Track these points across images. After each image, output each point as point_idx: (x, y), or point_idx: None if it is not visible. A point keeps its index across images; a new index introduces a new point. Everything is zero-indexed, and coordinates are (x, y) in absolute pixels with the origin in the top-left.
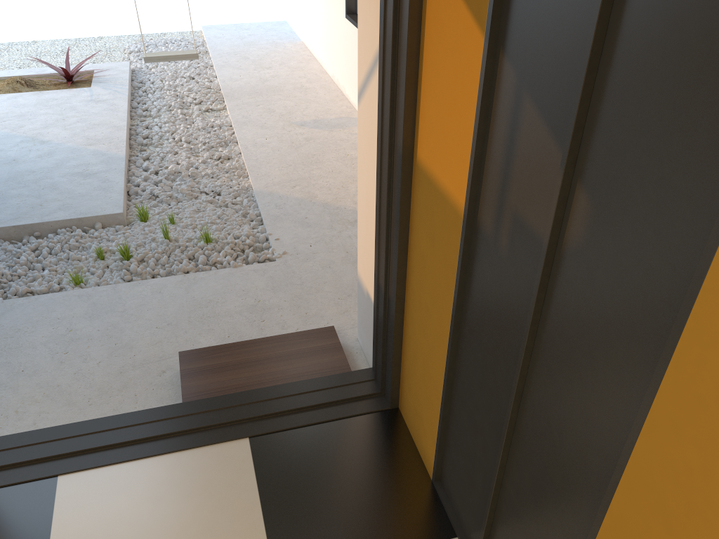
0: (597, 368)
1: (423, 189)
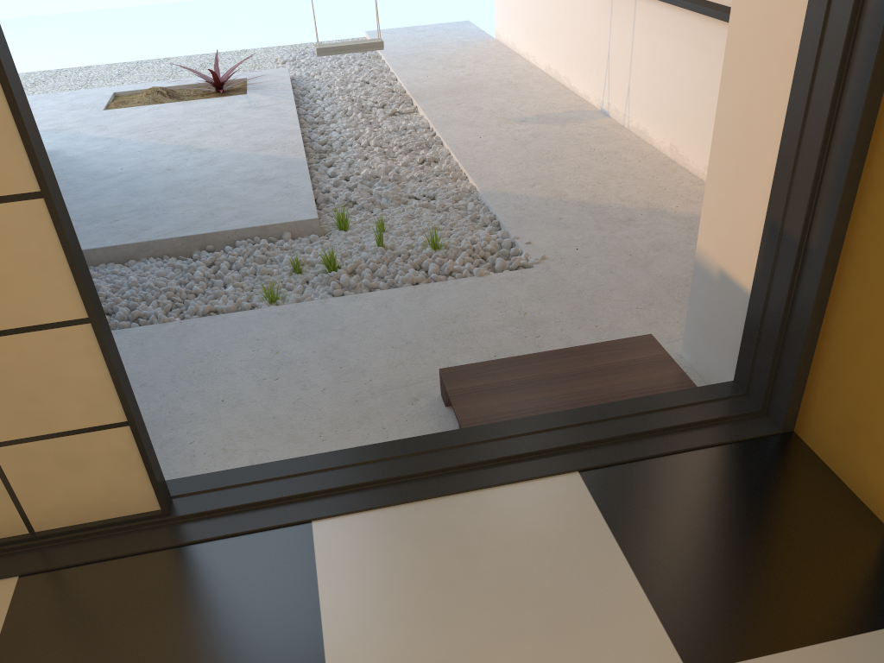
0: None
1: None
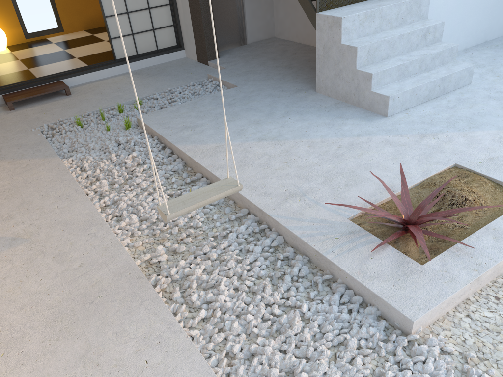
0: None
1: None
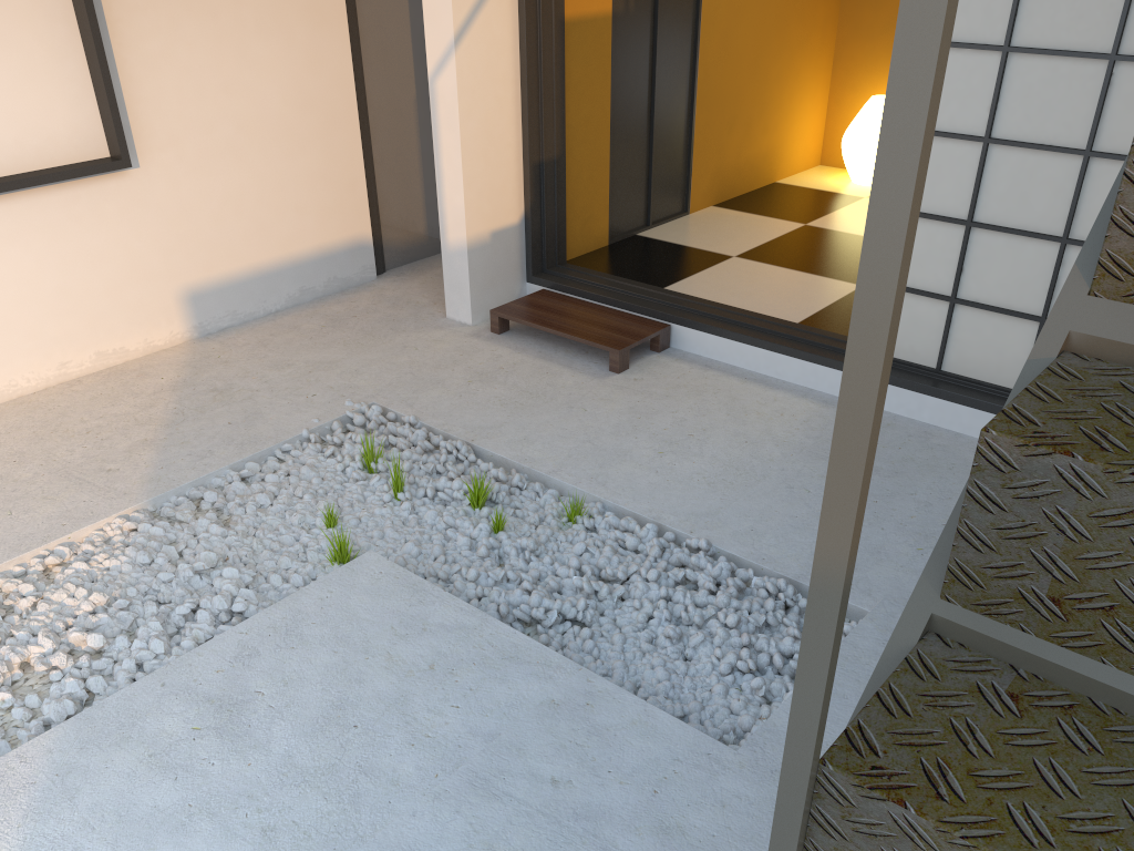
0: (680, 8)
1: (573, 34)
